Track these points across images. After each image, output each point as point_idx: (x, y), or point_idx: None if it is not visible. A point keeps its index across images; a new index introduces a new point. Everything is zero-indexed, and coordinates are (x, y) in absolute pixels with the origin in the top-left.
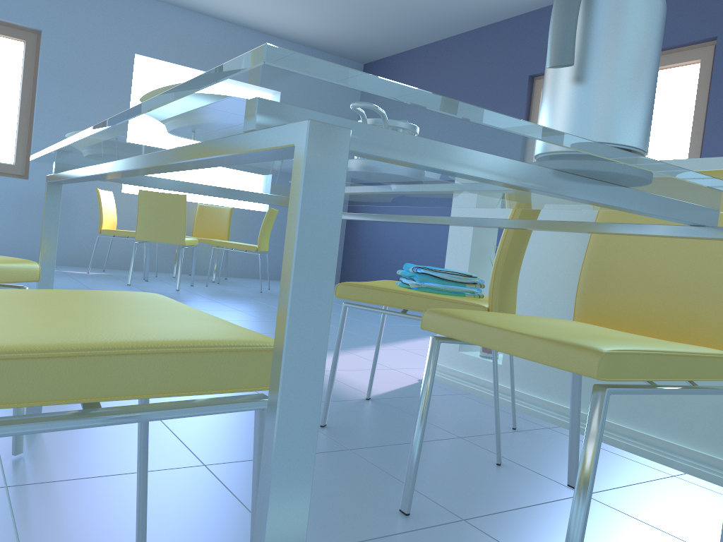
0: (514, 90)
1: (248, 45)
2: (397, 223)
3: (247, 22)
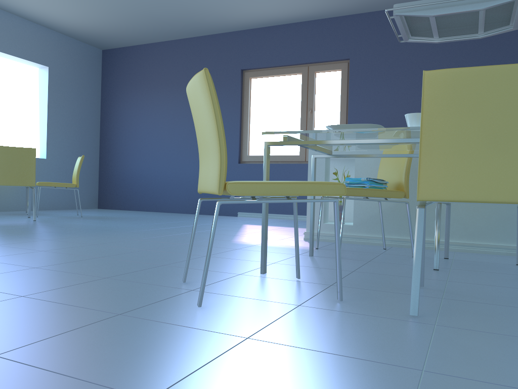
0: (231, 77)
1: (22, 30)
2: (148, 162)
3: (25, 13)
